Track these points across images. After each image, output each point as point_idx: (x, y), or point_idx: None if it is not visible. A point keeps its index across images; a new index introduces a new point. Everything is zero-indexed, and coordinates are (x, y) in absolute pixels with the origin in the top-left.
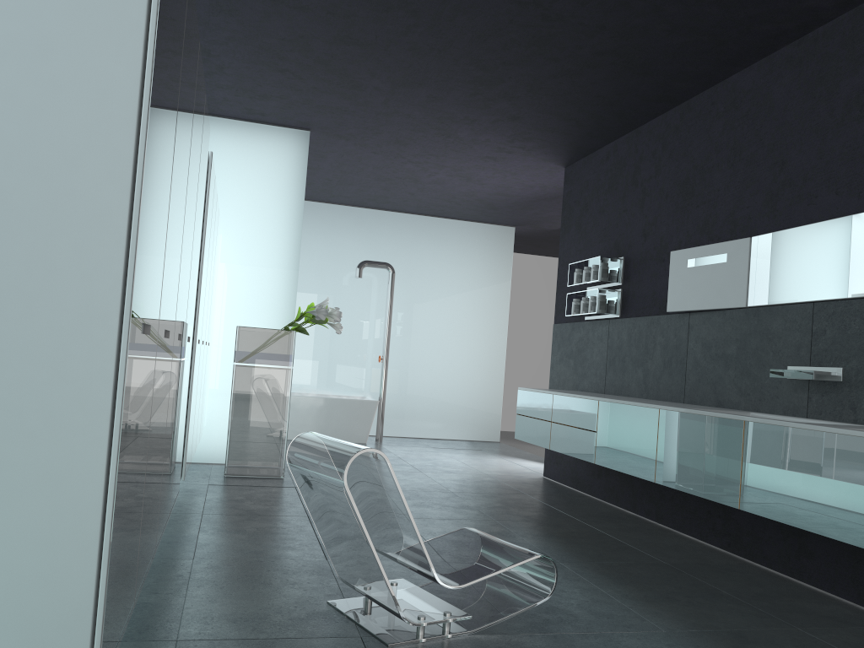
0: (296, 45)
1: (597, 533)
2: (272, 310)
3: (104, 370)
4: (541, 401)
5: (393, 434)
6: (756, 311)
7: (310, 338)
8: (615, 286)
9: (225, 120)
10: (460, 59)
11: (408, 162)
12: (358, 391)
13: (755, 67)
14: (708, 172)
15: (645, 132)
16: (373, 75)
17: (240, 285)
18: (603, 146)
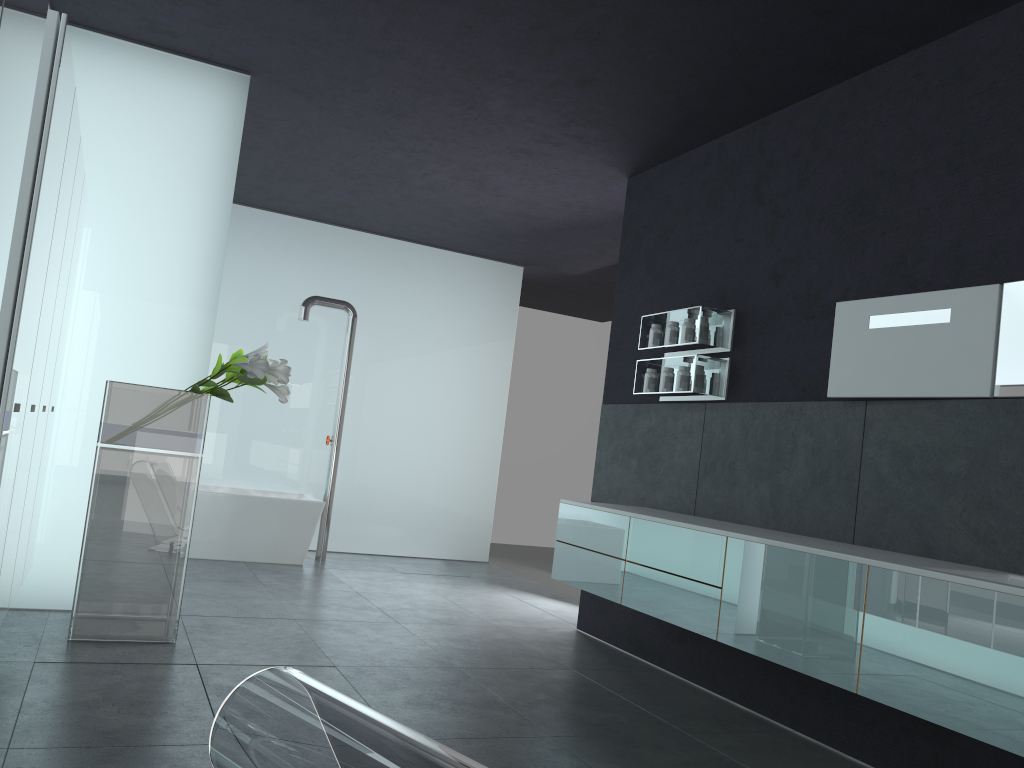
0: None
1: (727, 763)
2: (170, 357)
3: None
4: (605, 525)
5: (340, 549)
6: (1011, 405)
7: (225, 405)
8: (717, 353)
9: (108, 39)
10: None
11: (398, 149)
12: (291, 486)
13: (1008, 15)
14: (906, 181)
15: (778, 124)
16: None
17: (118, 313)
18: (700, 145)
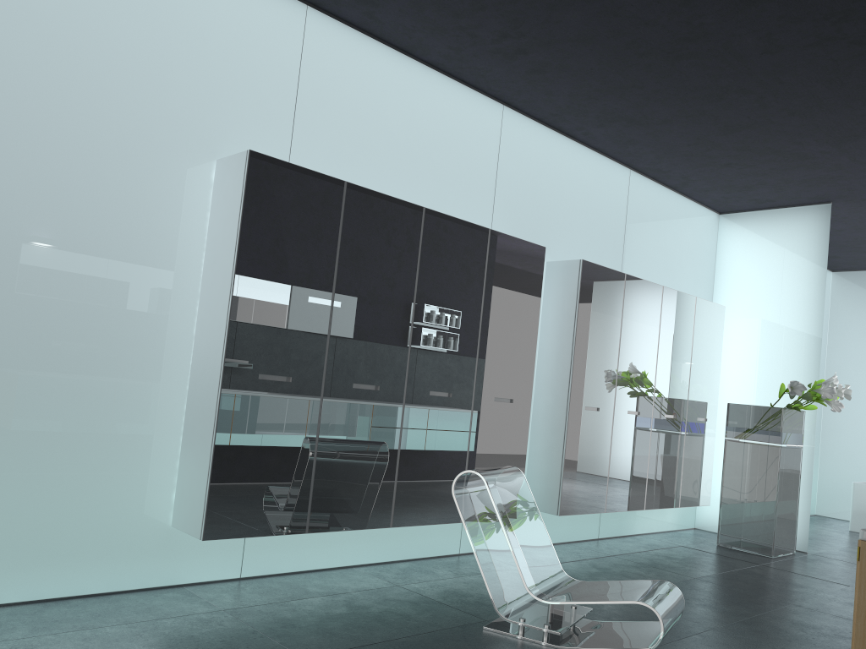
0: (705, 145)
1: None
2: None
3: (215, 392)
4: None
5: None
6: None
7: None
8: None
9: (747, 213)
10: (850, 104)
11: None
12: None
13: None
14: None
15: None
16: (800, 144)
17: (762, 365)
18: None
